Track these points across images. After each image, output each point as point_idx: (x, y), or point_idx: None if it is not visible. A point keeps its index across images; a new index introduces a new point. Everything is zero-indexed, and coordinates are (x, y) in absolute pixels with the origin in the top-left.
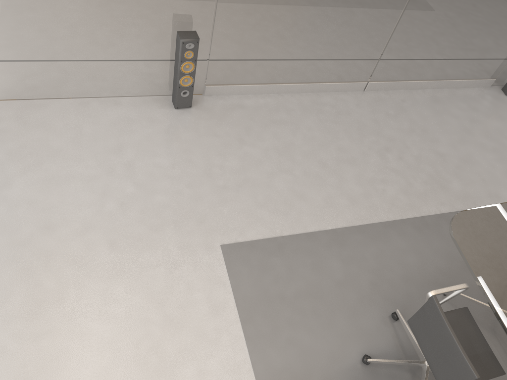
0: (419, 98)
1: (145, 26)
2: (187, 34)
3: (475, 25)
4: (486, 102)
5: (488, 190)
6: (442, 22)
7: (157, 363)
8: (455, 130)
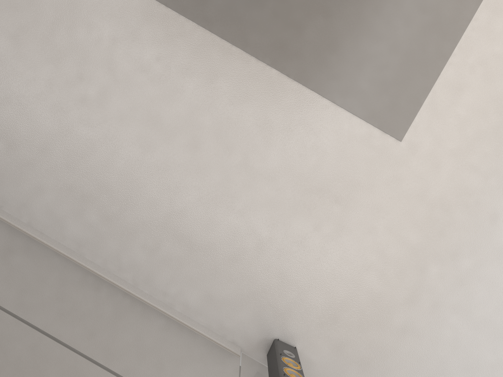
0: None
1: None
2: None
3: None
4: None
5: None
6: None
7: None
8: None
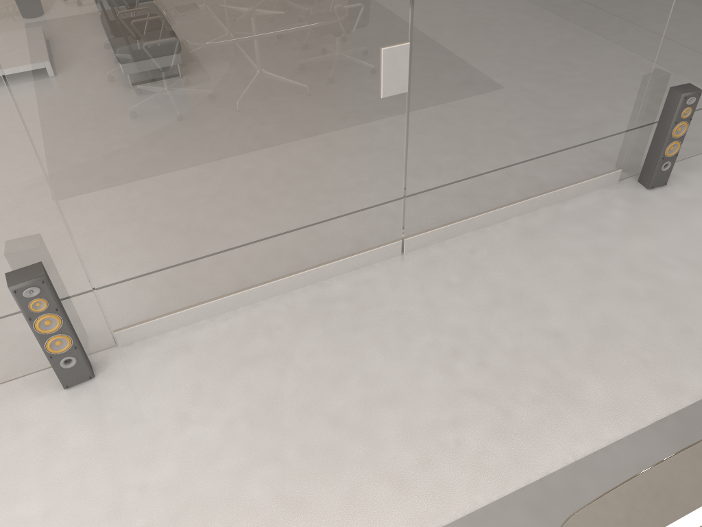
0: (500, 239)
1: None
2: (24, 274)
3: (544, 104)
4: (617, 210)
5: (659, 381)
6: (484, 116)
7: None
8: (573, 279)
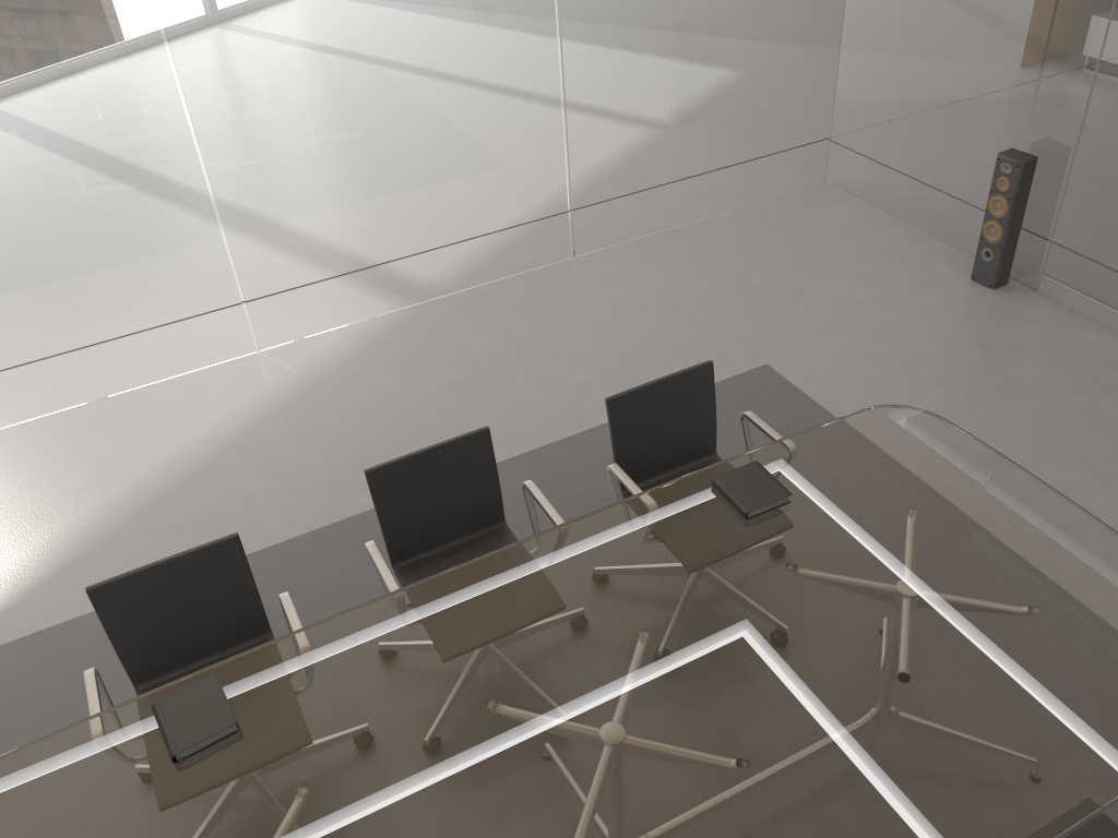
0: None
1: (986, 134)
2: (1017, 154)
3: None
4: None
5: None
6: None
7: (584, 356)
8: None
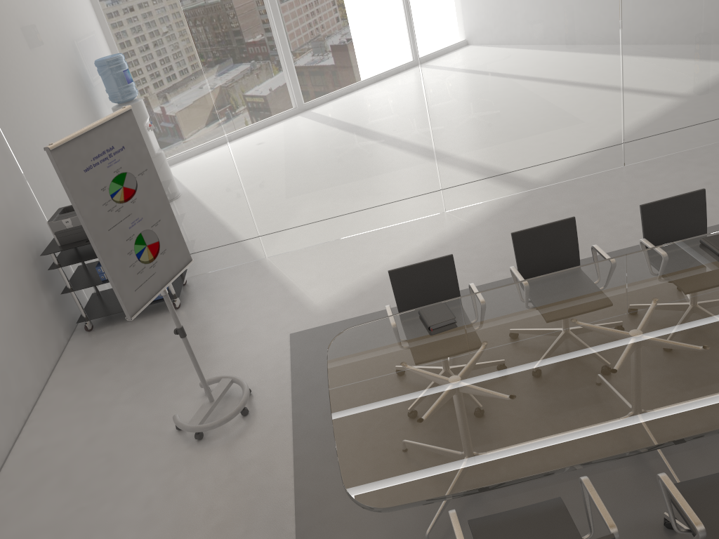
0: None
1: None
2: None
3: None
4: None
5: None
6: None
7: (627, 213)
8: None
